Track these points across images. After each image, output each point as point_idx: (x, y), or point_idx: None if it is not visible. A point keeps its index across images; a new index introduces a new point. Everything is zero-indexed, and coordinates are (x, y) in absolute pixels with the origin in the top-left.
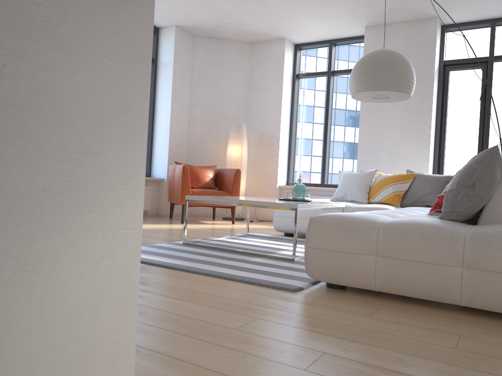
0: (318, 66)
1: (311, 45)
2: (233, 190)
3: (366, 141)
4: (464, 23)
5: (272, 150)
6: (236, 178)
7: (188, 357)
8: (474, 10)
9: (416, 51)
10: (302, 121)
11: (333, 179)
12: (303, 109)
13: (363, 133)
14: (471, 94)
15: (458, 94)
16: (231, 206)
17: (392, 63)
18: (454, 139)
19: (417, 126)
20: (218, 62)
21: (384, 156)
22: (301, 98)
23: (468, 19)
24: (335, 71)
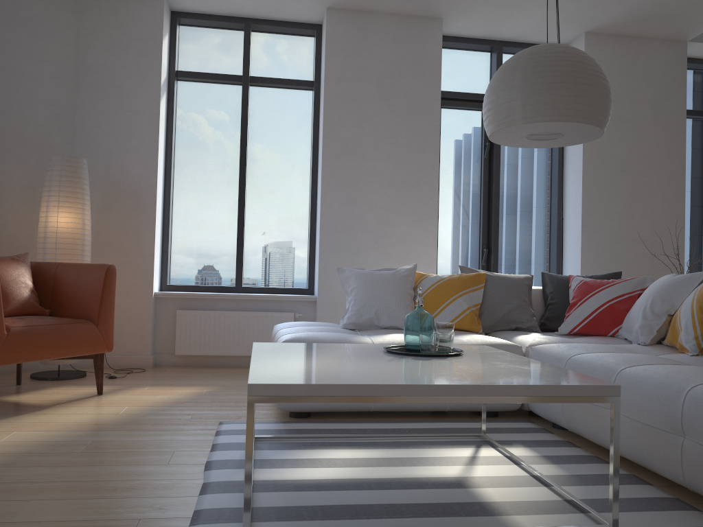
0: (219, 63)
1: (208, 19)
2: (102, 316)
3: (336, 210)
4: (463, 38)
5: (140, 220)
6: (107, 288)
7: None
8: (495, 20)
9: (412, 67)
10: (188, 164)
11: (254, 277)
12: (188, 142)
13: (329, 197)
14: (470, 147)
15: (452, 145)
16: (95, 354)
17: (601, 73)
18: (449, 213)
19: (417, 190)
20: (2, 8)
21: (367, 238)
22: (183, 120)
23: (471, 34)
24: (255, 78)
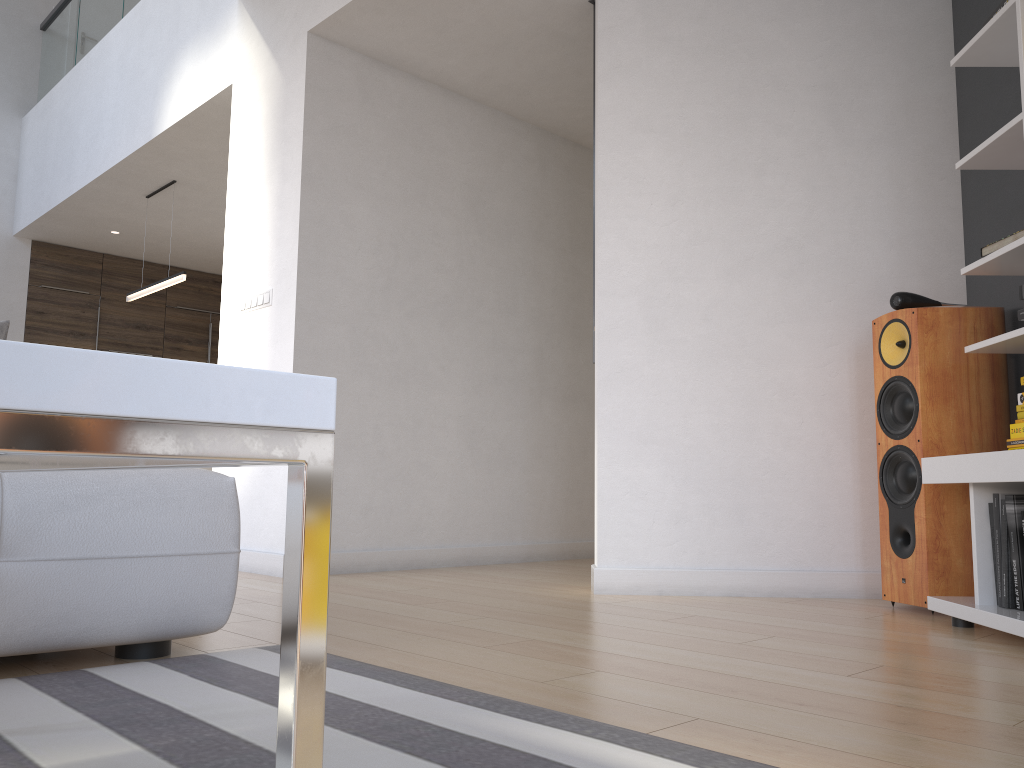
0: None
1: None
2: None
3: None
4: None
5: None
6: None
7: (554, 607)
8: None
9: None
10: None
11: None
12: None
13: None
14: None
15: None
16: None
17: None
18: None
19: None
20: None
21: None
22: None
23: None
24: None
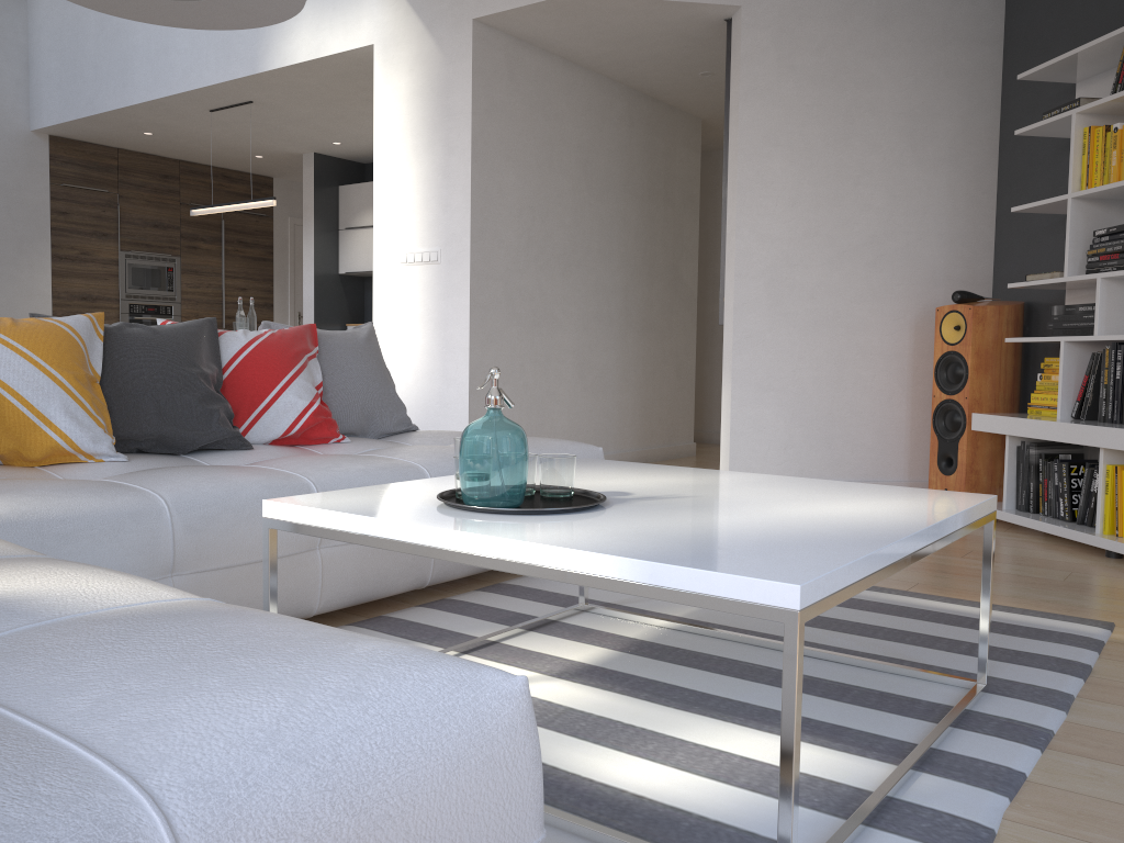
0: None
1: None
2: None
3: None
4: None
5: None
6: None
7: None
8: None
9: None
10: None
11: None
12: None
13: None
14: None
15: None
16: None
17: None
18: None
19: None
20: None
21: None
22: None
23: None
24: None
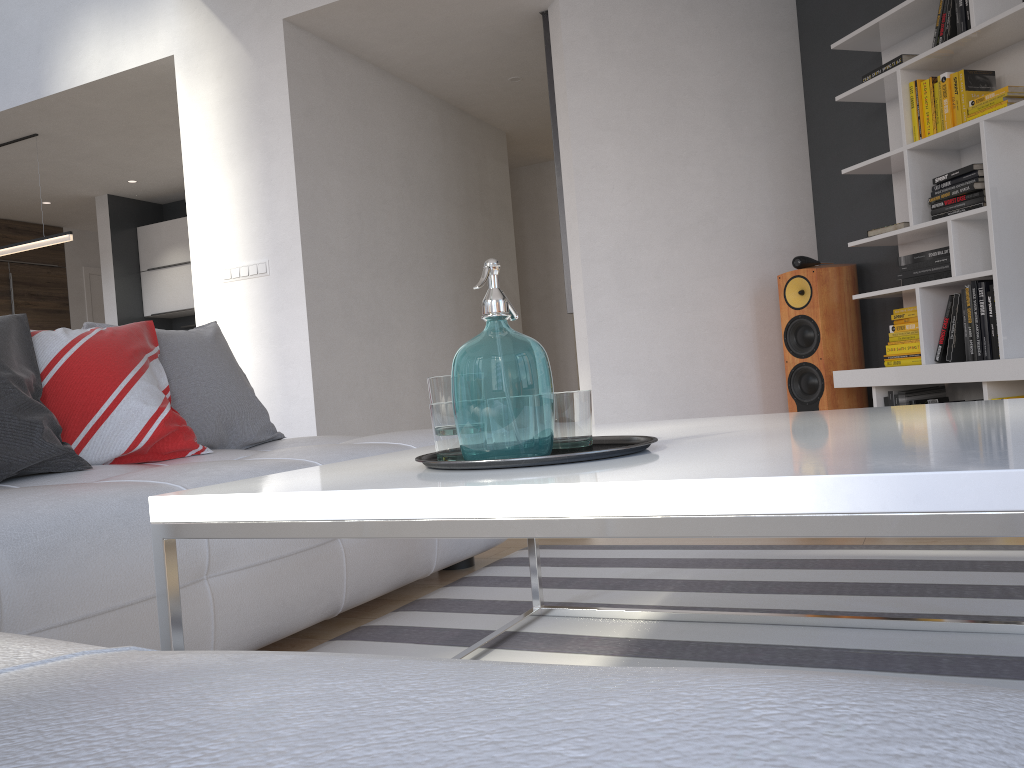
0: None
1: None
2: None
3: None
4: None
5: None
6: None
7: None
8: None
9: None
10: None
11: None
12: None
13: None
14: None
15: None
16: None
17: None
18: None
19: None
20: None
21: None
22: None
23: None
24: None
